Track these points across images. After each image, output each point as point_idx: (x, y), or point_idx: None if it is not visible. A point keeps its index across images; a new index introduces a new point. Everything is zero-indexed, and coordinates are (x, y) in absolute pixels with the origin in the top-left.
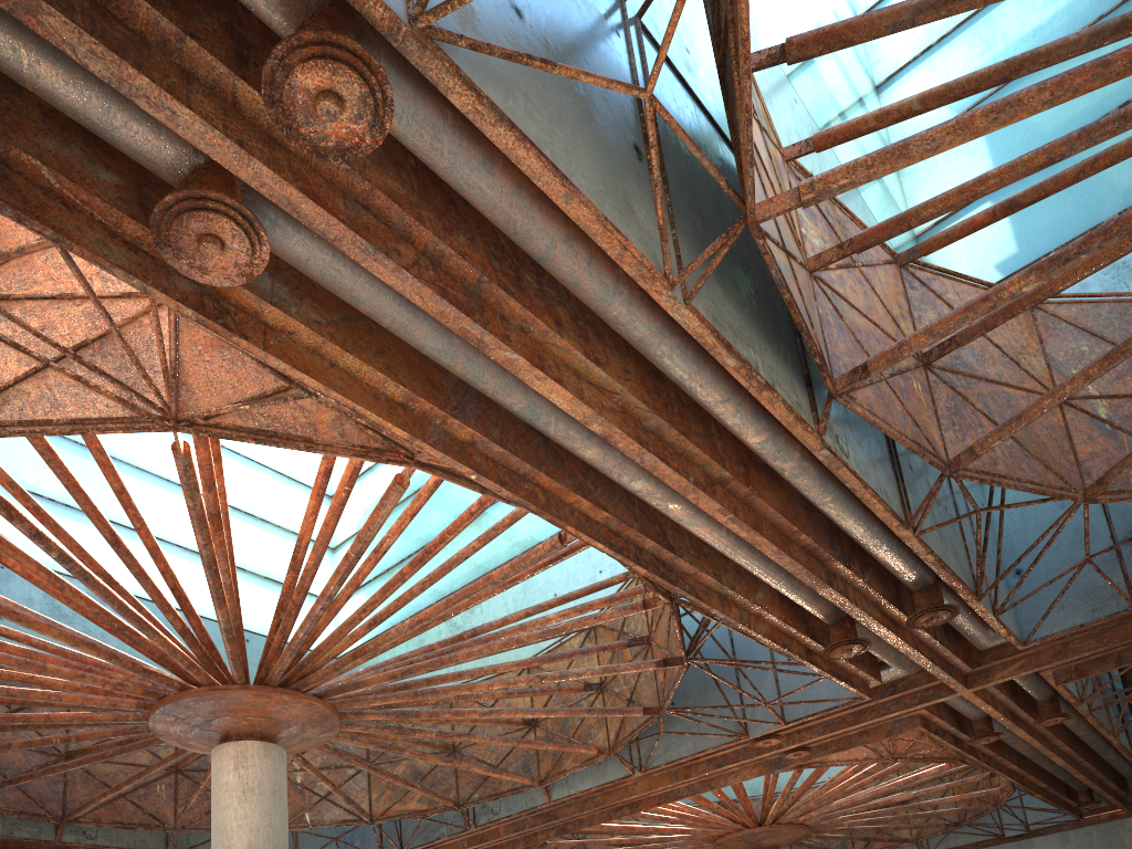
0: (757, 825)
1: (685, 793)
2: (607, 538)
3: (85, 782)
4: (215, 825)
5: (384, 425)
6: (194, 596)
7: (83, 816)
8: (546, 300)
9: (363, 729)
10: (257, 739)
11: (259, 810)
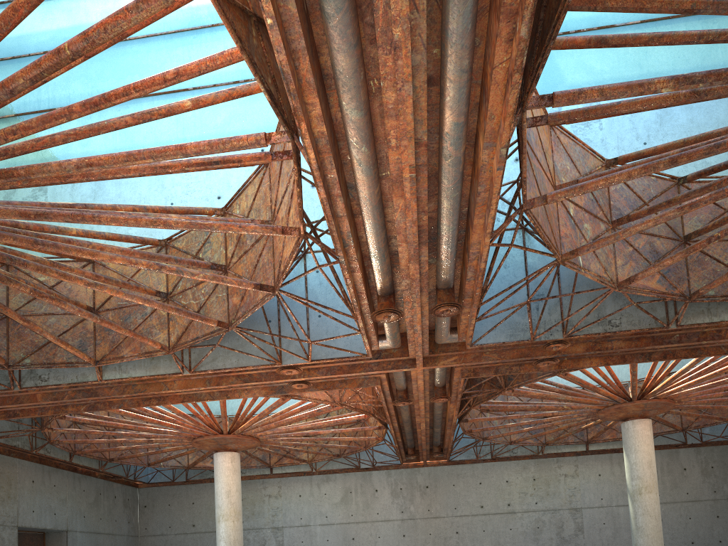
0: (227, 433)
1: (207, 397)
2: (315, 153)
3: None
4: None
5: None
6: None
7: None
8: None
9: None
10: None
11: None
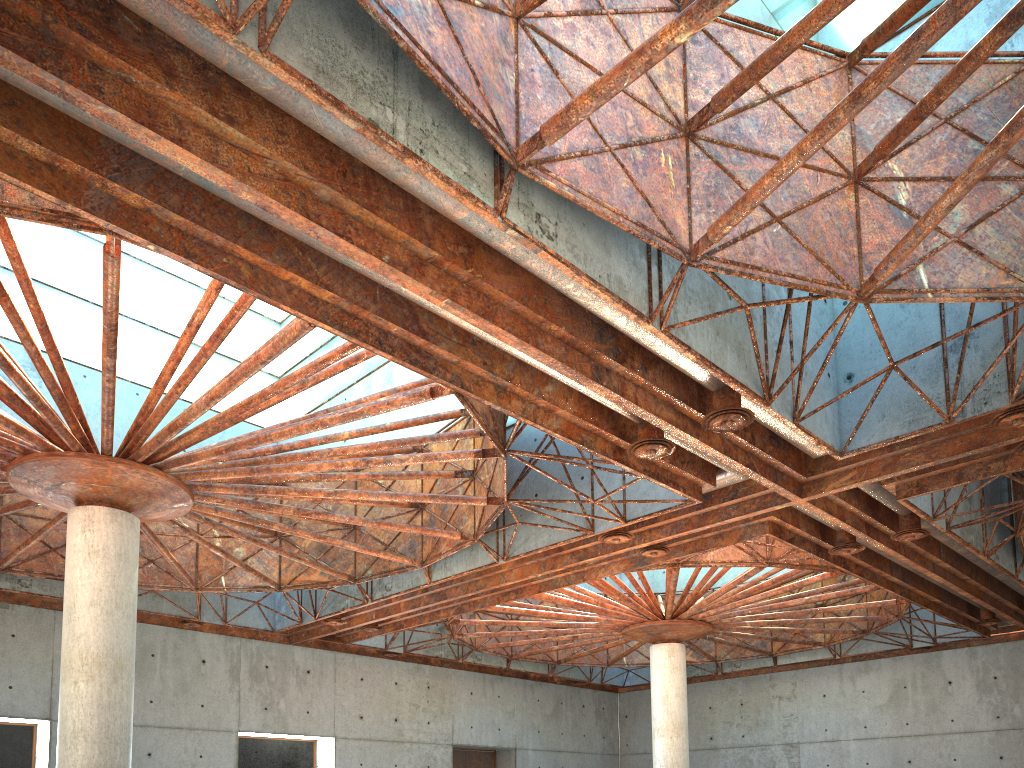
0: (661, 618)
1: (562, 583)
2: (338, 320)
3: (19, 535)
4: (65, 582)
5: (23, 186)
6: (132, 364)
7: (16, 566)
8: (154, 46)
9: (219, 501)
10: (107, 505)
11: (102, 572)
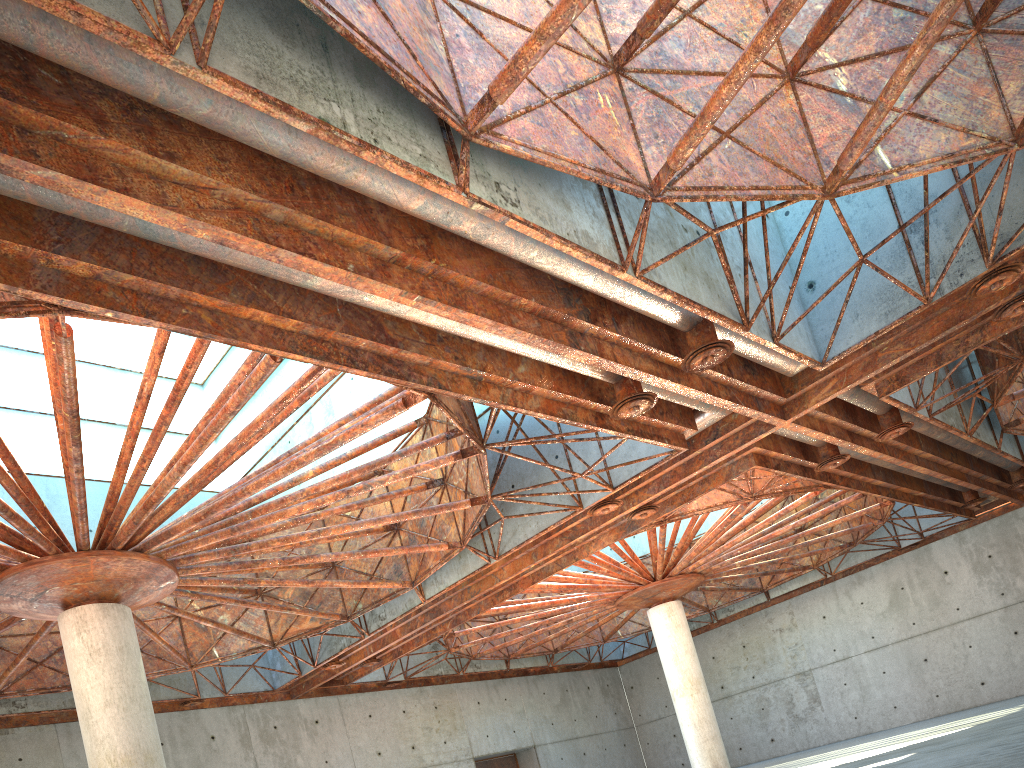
0: (652, 581)
1: (555, 568)
2: (307, 347)
3: (2, 657)
4: (73, 689)
5: None
6: None
7: (7, 689)
8: (78, 95)
9: (204, 570)
10: (95, 601)
11: (109, 669)
